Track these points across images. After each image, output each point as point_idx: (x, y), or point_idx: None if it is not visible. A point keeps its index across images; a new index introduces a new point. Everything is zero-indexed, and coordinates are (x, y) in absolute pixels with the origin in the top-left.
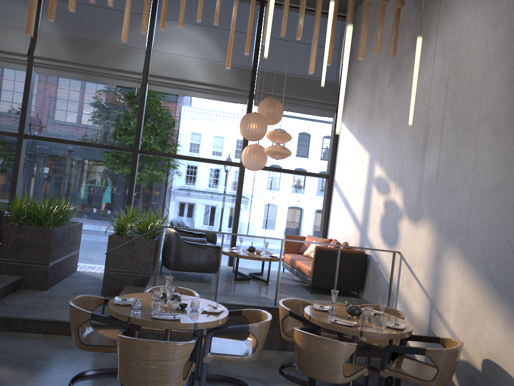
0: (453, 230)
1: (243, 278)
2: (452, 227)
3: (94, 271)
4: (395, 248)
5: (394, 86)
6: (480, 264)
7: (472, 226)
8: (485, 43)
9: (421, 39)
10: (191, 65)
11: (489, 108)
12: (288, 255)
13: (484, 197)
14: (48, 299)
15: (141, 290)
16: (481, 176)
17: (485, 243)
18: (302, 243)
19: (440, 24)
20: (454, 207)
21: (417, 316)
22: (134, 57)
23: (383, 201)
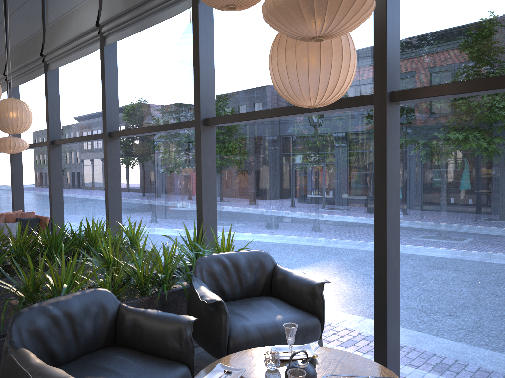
0: None
1: None
2: None
3: None
4: None
5: None
6: None
7: None
8: None
9: None
10: None
11: None
12: None
13: None
14: None
15: None
16: None
17: None
18: None
19: None
20: None
21: None
22: None
23: None
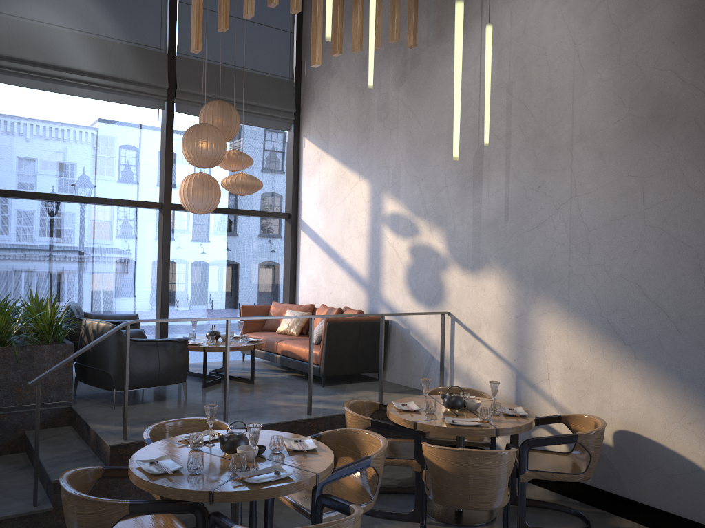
0: (543, 278)
1: (213, 381)
2: (542, 275)
3: None
4: (439, 307)
5: (407, 90)
6: (595, 317)
7: (577, 271)
8: (570, 40)
9: (492, 28)
10: (65, 41)
11: (588, 123)
12: (254, 335)
13: (592, 234)
14: None
15: (63, 433)
16: (584, 208)
17: (600, 290)
18: (267, 314)
19: (487, 9)
20: (542, 249)
21: None
22: None
23: (407, 247)
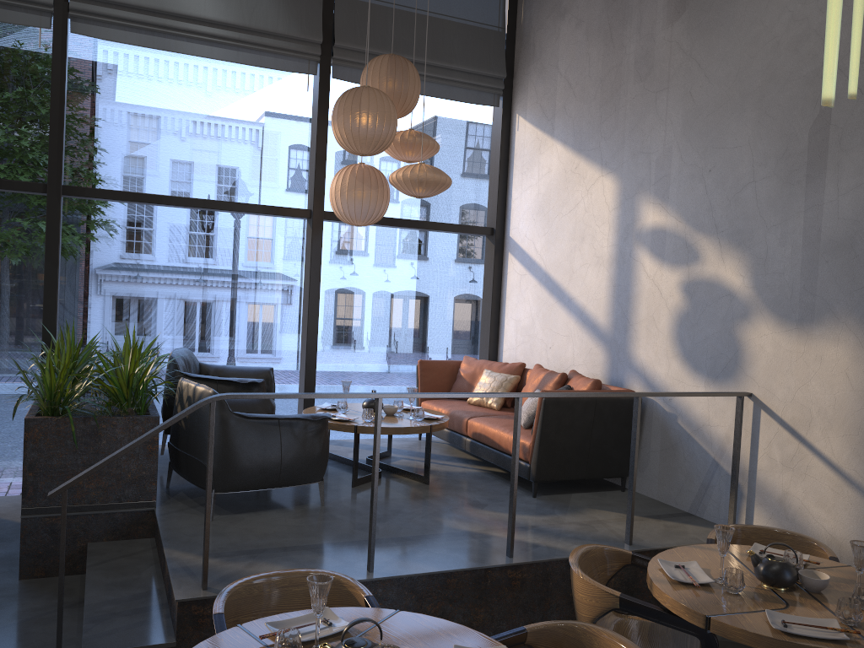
0: None
1: (369, 476)
2: None
3: None
4: (733, 384)
5: (688, 24)
6: None
7: None
8: None
9: None
10: None
11: None
12: (436, 406)
13: None
14: None
15: (137, 552)
16: None
17: None
18: (455, 374)
19: None
20: None
21: (835, 541)
22: None
23: (678, 282)
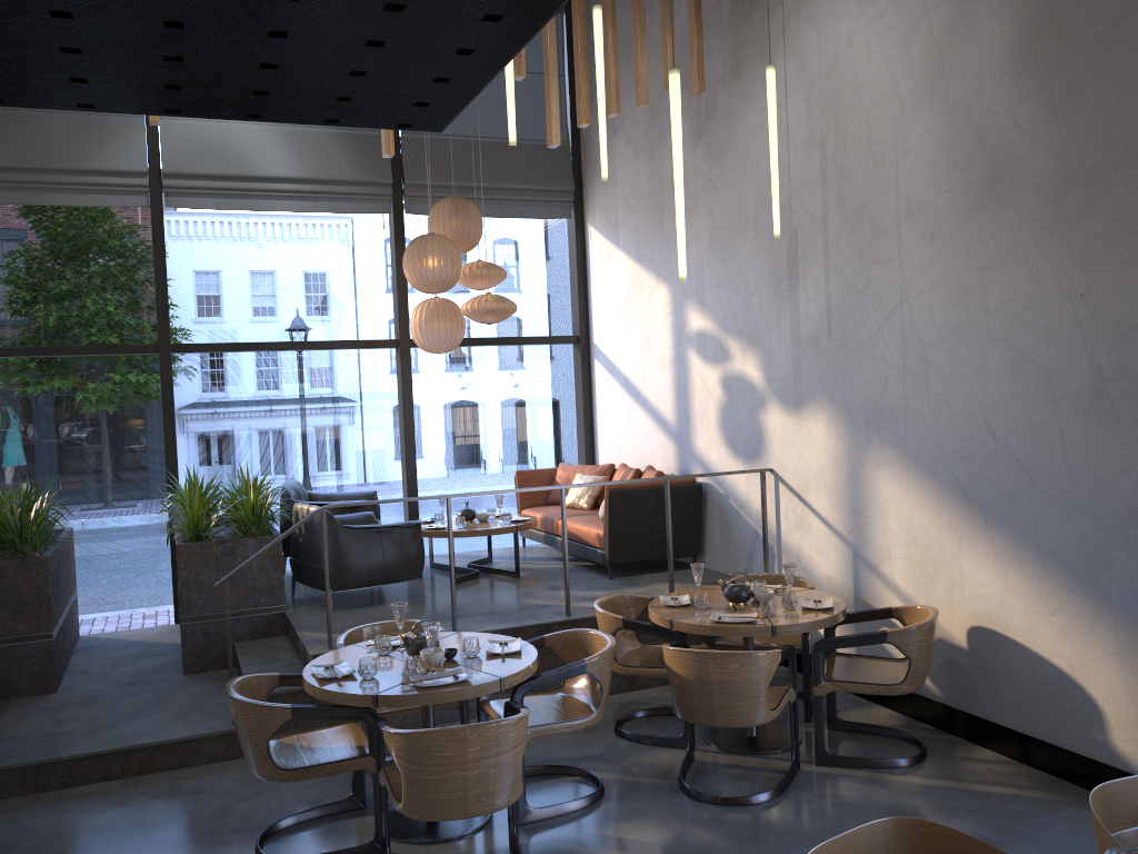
0: (876, 416)
1: (466, 576)
2: (875, 412)
3: (100, 628)
4: (760, 462)
5: (704, 152)
6: (938, 469)
7: (914, 405)
8: (889, 73)
9: (774, 71)
10: (257, 142)
11: (915, 193)
12: (533, 512)
13: (928, 352)
14: (81, 708)
15: (275, 644)
16: (918, 315)
17: (942, 431)
18: (552, 481)
19: (790, 32)
20: (873, 376)
21: (830, 580)
22: (121, 138)
23: (718, 378)
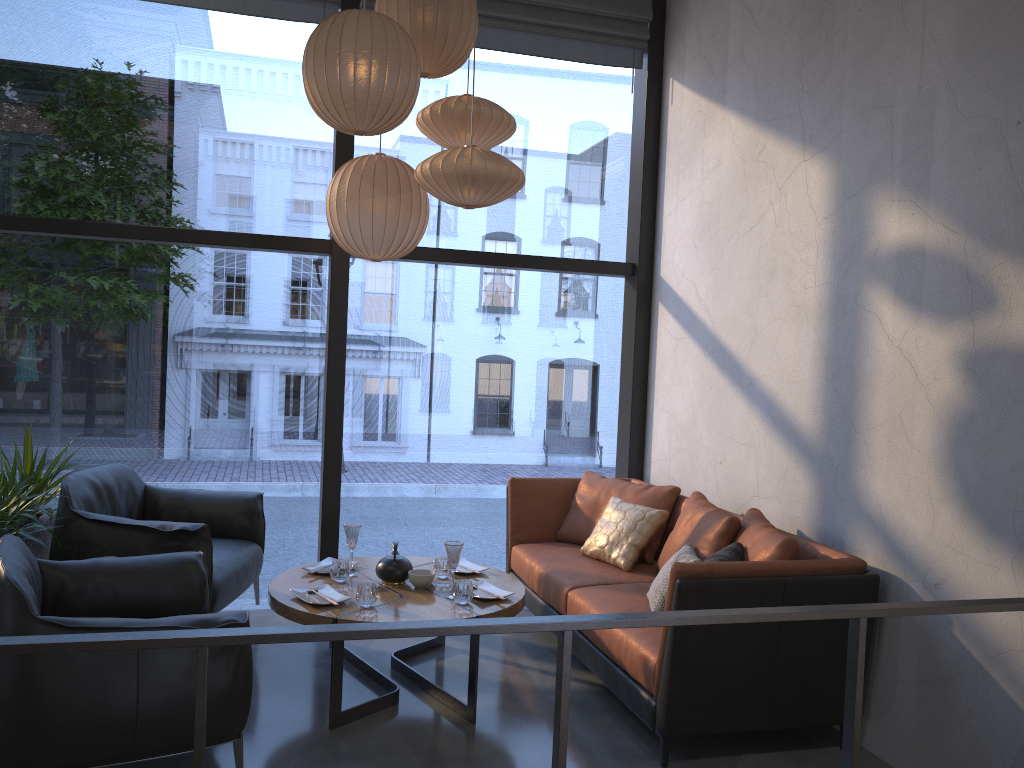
0: None
1: (368, 704)
2: None
3: None
4: None
5: None
6: None
7: None
8: None
9: None
10: None
11: None
12: (528, 557)
13: None
14: None
15: None
16: None
17: None
18: (570, 501)
19: None
20: None
21: None
22: None
23: (951, 351)
